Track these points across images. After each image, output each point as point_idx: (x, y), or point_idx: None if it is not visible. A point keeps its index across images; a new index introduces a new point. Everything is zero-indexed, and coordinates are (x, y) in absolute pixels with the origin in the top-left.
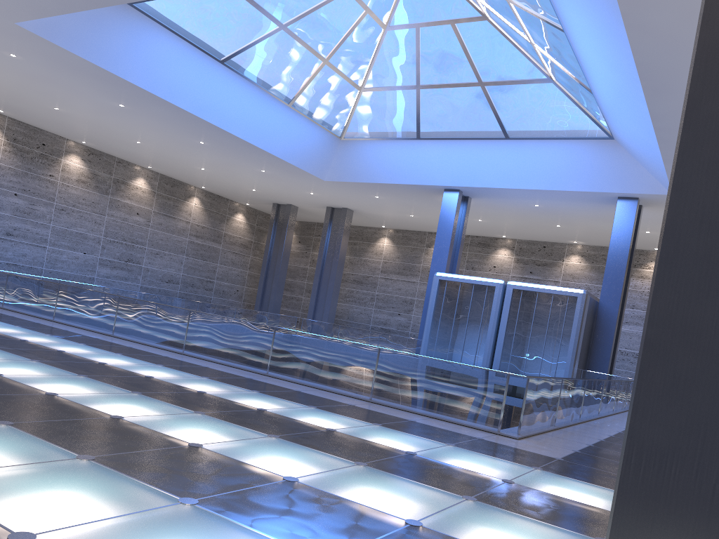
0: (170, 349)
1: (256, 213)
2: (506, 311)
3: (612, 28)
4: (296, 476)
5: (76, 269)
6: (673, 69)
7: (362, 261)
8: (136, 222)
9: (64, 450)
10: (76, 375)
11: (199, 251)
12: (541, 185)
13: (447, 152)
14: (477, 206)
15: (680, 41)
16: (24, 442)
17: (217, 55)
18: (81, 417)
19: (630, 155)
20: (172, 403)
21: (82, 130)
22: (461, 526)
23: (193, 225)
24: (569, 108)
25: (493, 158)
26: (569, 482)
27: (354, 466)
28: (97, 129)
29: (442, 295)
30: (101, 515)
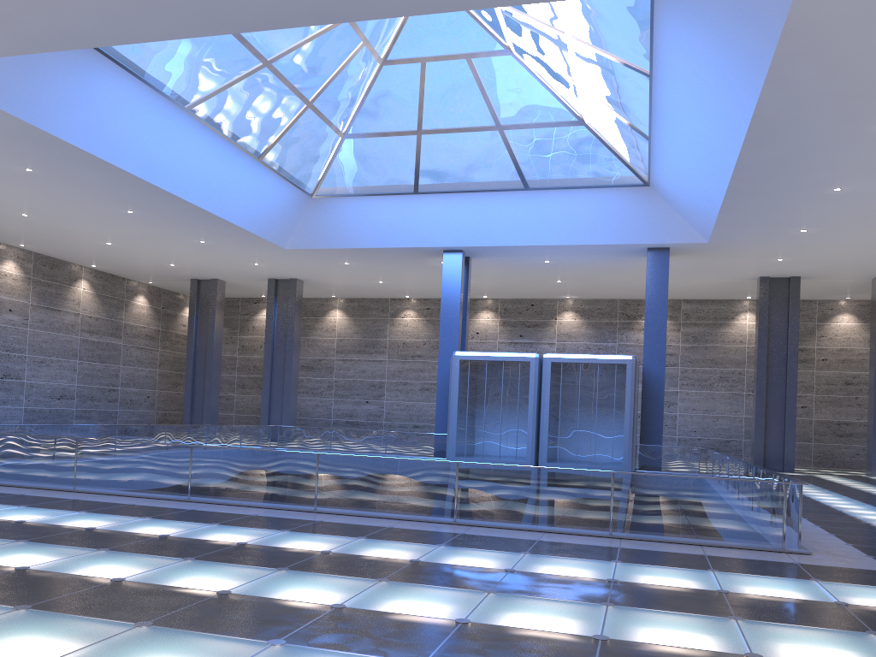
0: (296, 508)
1: (160, 293)
2: (547, 388)
3: (742, 79)
4: None
5: None
6: (788, 120)
7: (310, 341)
8: (10, 321)
9: None
10: (375, 580)
11: (96, 351)
12: (563, 240)
13: (452, 208)
14: (472, 267)
15: (813, 94)
16: None
17: (182, 101)
18: (588, 649)
19: (665, 202)
20: (552, 597)
21: None
22: None
23: (84, 318)
24: (601, 153)
25: (508, 212)
26: None
27: None
28: None
29: (466, 378)
30: None
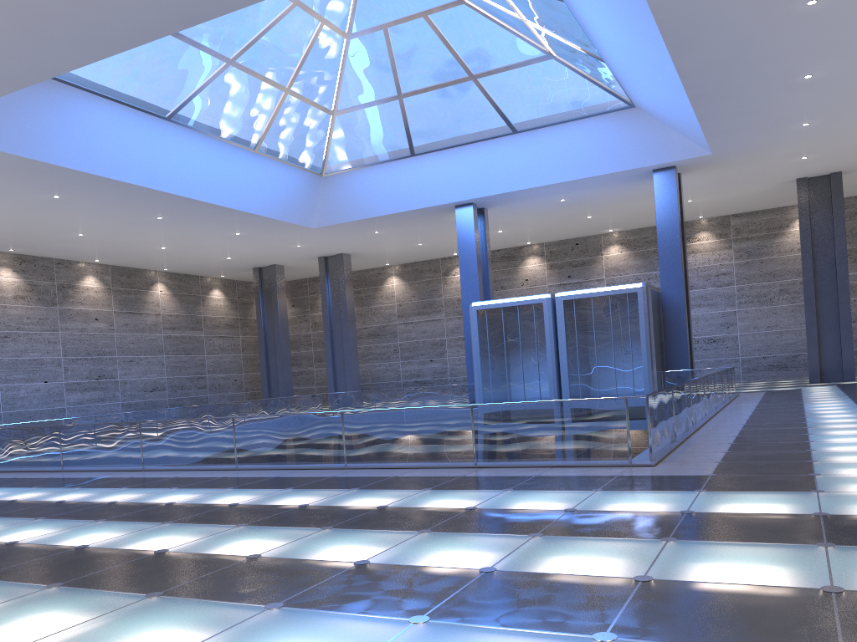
0: (221, 468)
1: (234, 284)
2: (562, 327)
3: None
4: (489, 565)
5: (41, 403)
6: (697, 19)
7: (373, 310)
8: (97, 329)
9: (246, 605)
10: (160, 523)
11: (180, 345)
12: (564, 177)
13: (450, 163)
14: (494, 216)
15: None
16: (197, 608)
17: (161, 112)
18: (219, 566)
19: (656, 121)
20: (289, 525)
21: (8, 236)
22: (688, 568)
23: (165, 317)
24: (577, 83)
25: (504, 158)
26: (743, 496)
27: (531, 539)
28: (27, 231)
29: (485, 327)
30: None
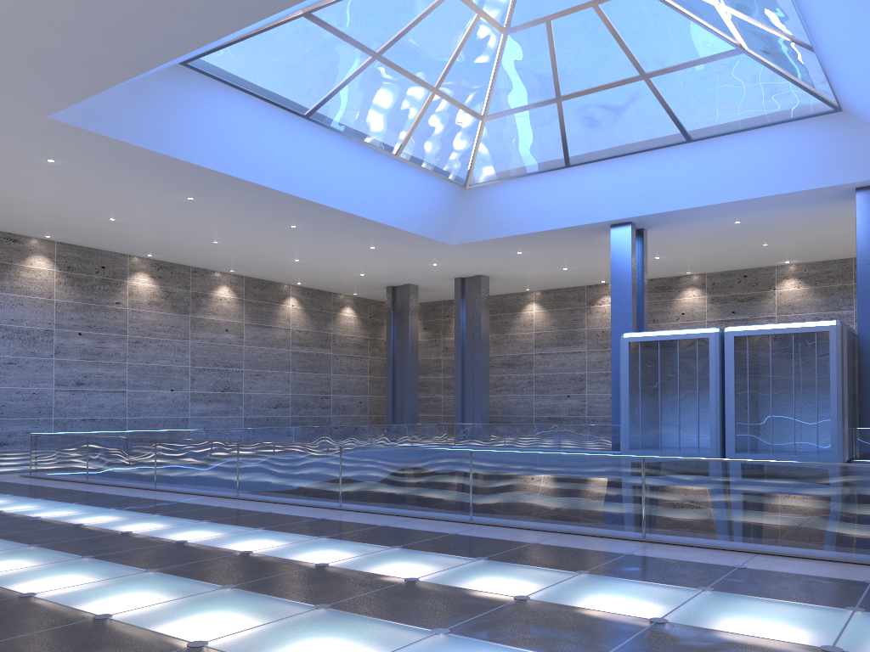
0: (322, 505)
1: (367, 303)
2: (730, 367)
3: None
4: None
5: (165, 412)
6: None
7: (508, 338)
8: (226, 340)
9: None
10: (218, 587)
11: (307, 362)
12: (744, 194)
13: (609, 176)
14: (654, 240)
15: None
16: None
17: (299, 109)
18: None
19: (868, 128)
20: (386, 617)
21: (146, 240)
22: None
23: (294, 332)
24: (771, 82)
25: (673, 171)
26: None
27: None
28: (163, 235)
29: (637, 362)
30: None
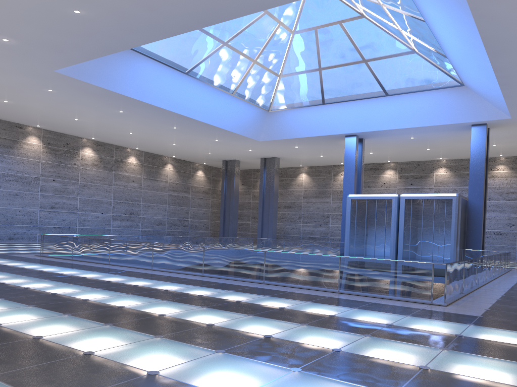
0: (194, 274)
1: (211, 169)
2: (402, 215)
3: (463, 18)
4: (338, 347)
5: (98, 225)
6: (508, 38)
7: (289, 192)
8: (132, 186)
9: (205, 348)
10: (161, 300)
11: (176, 200)
12: (414, 124)
13: (345, 110)
14: (368, 144)
15: (512, 20)
16: (180, 346)
17: (183, 69)
18: (192, 327)
19: (477, 95)
20: (230, 311)
21: (92, 130)
22: (451, 366)
23: (170, 183)
24: (429, 69)
25: (378, 110)
26: (496, 331)
27: (364, 337)
28: (102, 128)
29: (355, 210)
30: (261, 382)
